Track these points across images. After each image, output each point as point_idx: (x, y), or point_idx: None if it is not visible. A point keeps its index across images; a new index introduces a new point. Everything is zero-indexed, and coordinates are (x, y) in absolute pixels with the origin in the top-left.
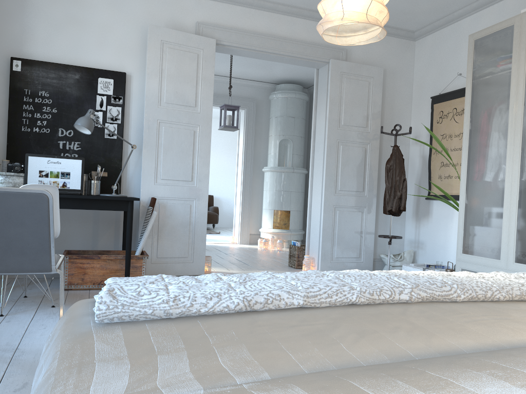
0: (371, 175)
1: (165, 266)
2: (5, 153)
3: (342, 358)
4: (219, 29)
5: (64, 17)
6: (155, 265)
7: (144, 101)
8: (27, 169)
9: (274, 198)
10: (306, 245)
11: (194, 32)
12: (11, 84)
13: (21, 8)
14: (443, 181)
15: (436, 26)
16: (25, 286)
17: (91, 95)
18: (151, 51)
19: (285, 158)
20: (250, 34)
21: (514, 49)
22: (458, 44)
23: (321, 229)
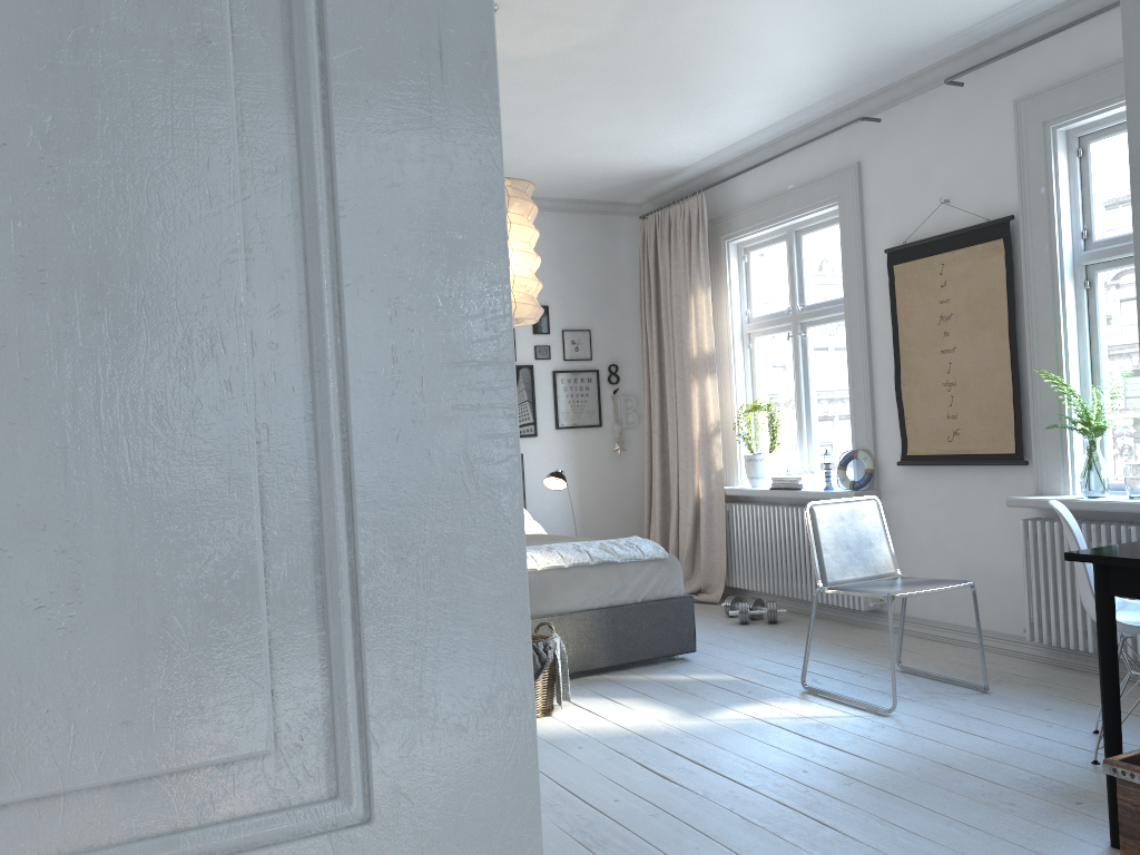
0: None
1: None
2: None
3: None
4: None
5: None
6: None
7: None
8: None
9: None
10: None
11: None
12: None
13: None
14: None
15: None
16: None
17: None
18: None
19: None
20: None
21: None
22: None
23: None
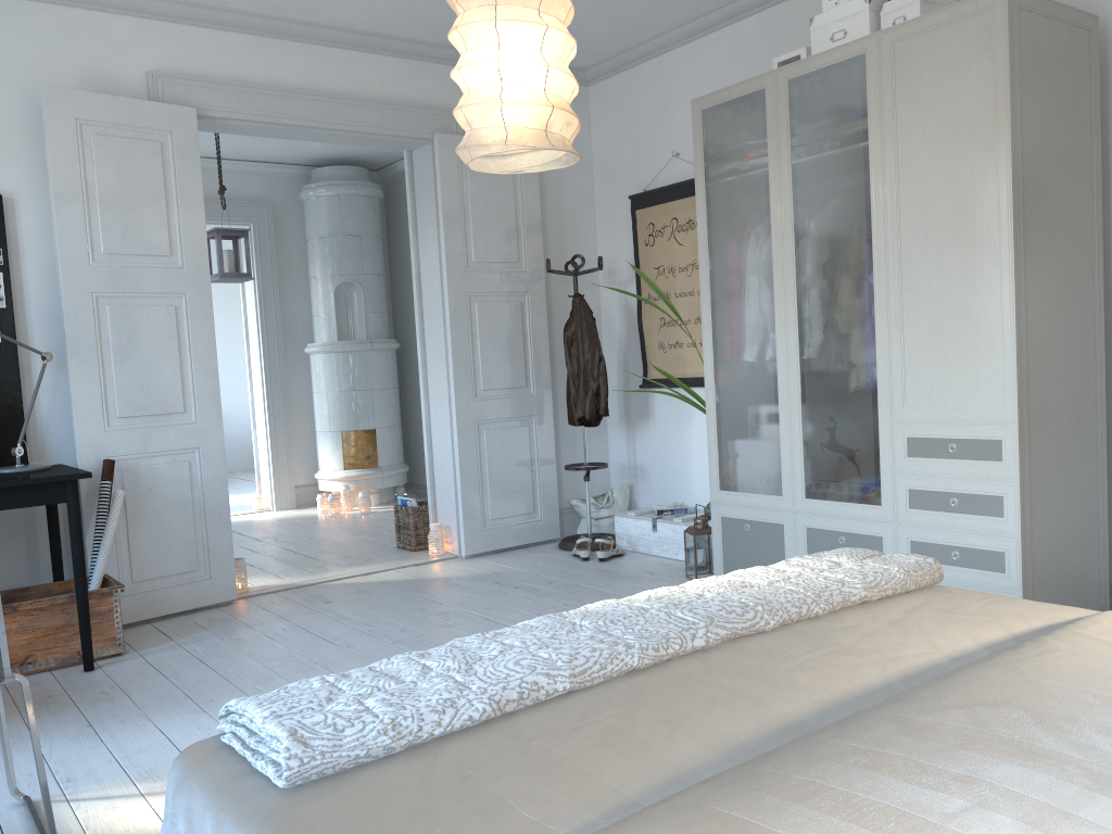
0: (538, 354)
1: (153, 597)
2: None
3: (667, 768)
4: (199, 85)
5: None
6: (132, 599)
7: (52, 254)
8: None
9: (339, 408)
10: (431, 504)
11: (145, 93)
12: None
13: None
14: (667, 353)
15: (625, 61)
16: None
17: None
18: (56, 145)
19: (351, 322)
20: (267, 92)
21: (770, 132)
22: (668, 97)
23: (457, 469)
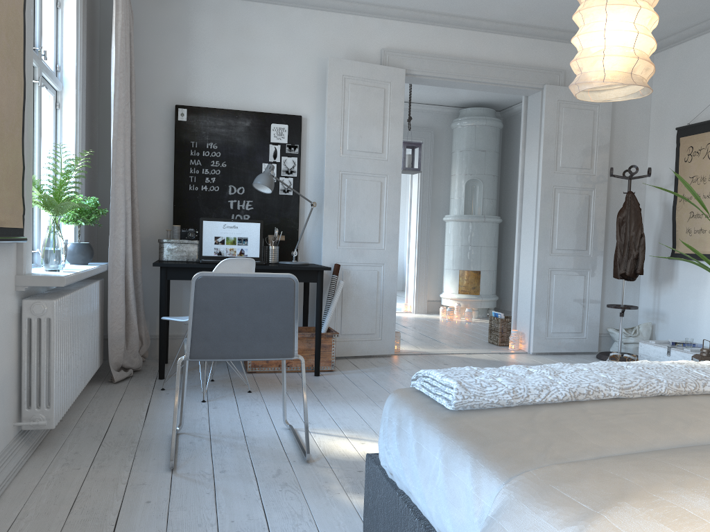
0: (597, 229)
1: (350, 344)
2: (171, 216)
3: (683, 440)
4: (408, 56)
5: (231, 53)
6: (339, 343)
7: (321, 149)
8: (202, 235)
9: (460, 255)
10: (513, 318)
11: (378, 61)
12: (177, 137)
13: (185, 46)
14: (692, 236)
15: (684, 36)
16: (212, 369)
17: (263, 144)
18: (331, 89)
19: (473, 204)
20: (445, 60)
21: None
22: None
23: (533, 297)
